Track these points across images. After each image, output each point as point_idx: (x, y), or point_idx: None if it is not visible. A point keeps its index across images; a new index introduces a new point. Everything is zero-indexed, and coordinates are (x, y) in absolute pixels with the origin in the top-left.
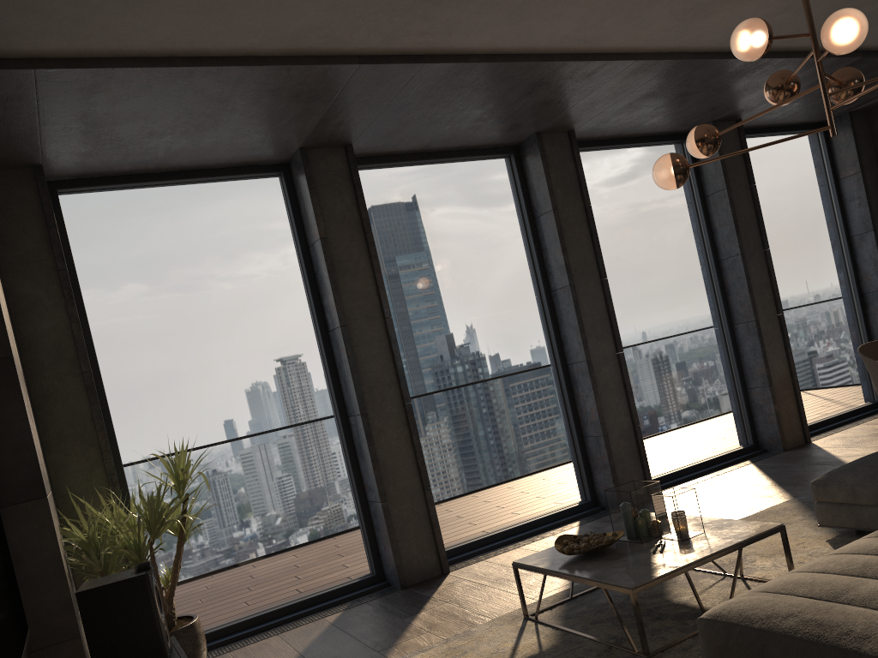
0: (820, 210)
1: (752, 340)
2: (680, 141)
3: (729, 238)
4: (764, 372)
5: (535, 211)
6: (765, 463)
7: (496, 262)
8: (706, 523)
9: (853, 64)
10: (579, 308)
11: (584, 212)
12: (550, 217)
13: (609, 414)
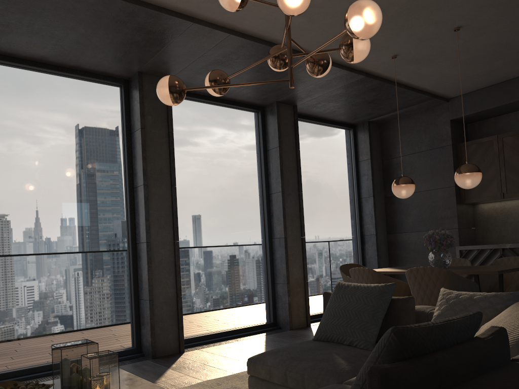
0: (344, 177)
1: (281, 251)
2: (256, 111)
3: (276, 180)
4: (285, 273)
5: (132, 128)
6: (272, 337)
7: (92, 157)
8: (134, 386)
9: (361, 81)
10: (148, 202)
11: (167, 136)
12: (139, 133)
13: (158, 284)
